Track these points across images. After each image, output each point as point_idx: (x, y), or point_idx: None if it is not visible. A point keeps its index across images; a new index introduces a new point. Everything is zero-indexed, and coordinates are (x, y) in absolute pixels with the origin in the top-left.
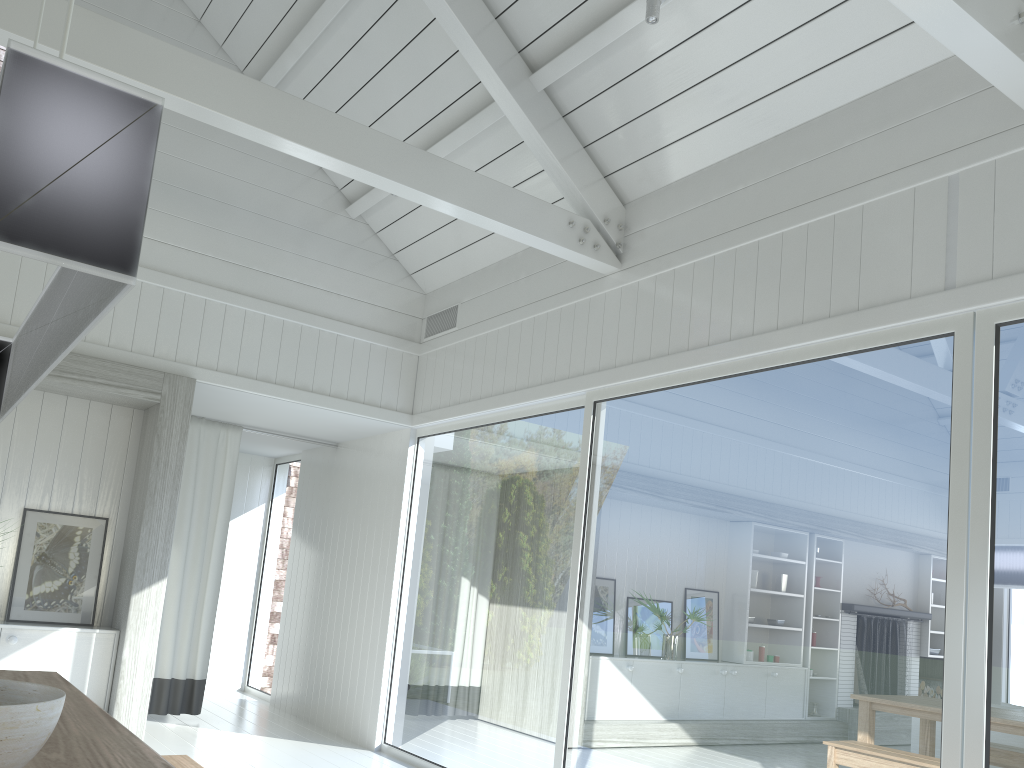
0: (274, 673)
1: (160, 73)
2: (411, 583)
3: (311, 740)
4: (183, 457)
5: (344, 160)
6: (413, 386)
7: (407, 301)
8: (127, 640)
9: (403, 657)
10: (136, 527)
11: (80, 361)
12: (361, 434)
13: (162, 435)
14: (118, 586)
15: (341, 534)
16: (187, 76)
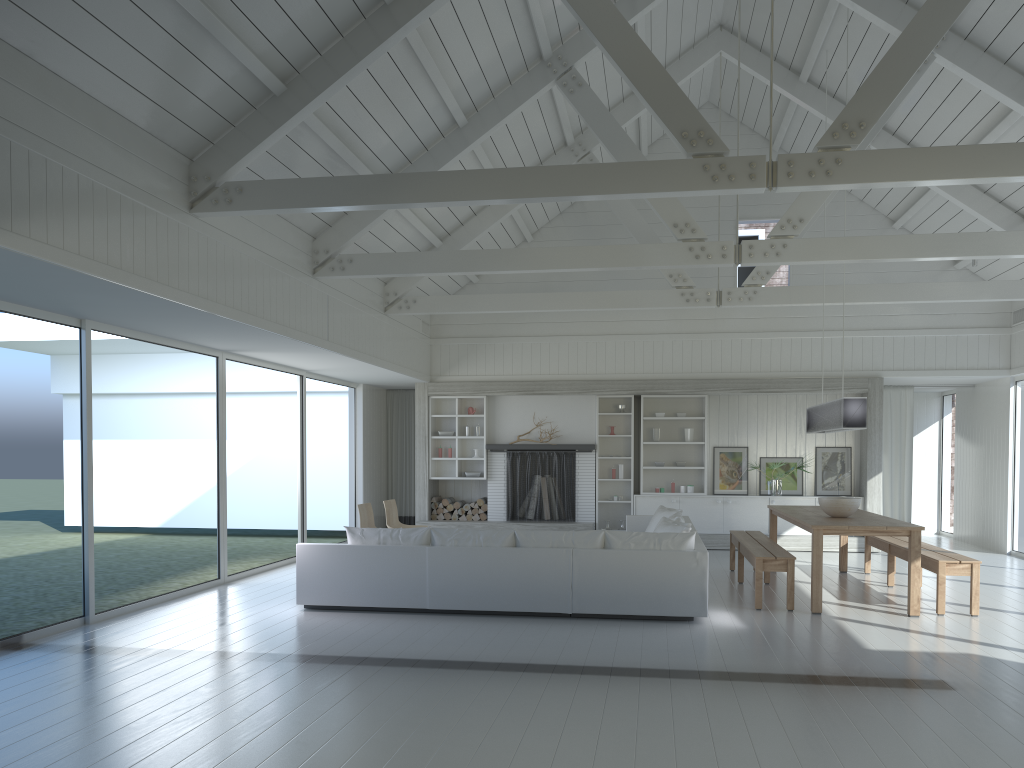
0: (953, 521)
1: (853, 296)
2: (1018, 464)
3: (970, 550)
4: (881, 415)
5: (930, 300)
6: (1008, 352)
7: (999, 305)
8: (867, 500)
9: (1017, 504)
10: (864, 450)
11: (830, 381)
12: (984, 381)
13: (870, 407)
14: (859, 477)
15: (980, 438)
16: (863, 293)
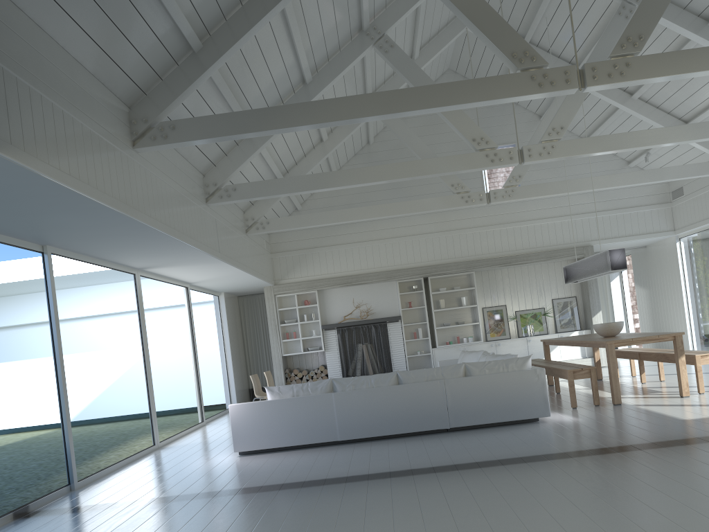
0: None
1: (580, 186)
2: (690, 293)
3: None
4: None
5: (632, 184)
6: (672, 219)
7: (661, 188)
8: (594, 331)
9: (693, 321)
10: (586, 297)
11: (558, 252)
12: (655, 241)
13: None
14: (584, 316)
15: (656, 281)
16: (586, 184)
